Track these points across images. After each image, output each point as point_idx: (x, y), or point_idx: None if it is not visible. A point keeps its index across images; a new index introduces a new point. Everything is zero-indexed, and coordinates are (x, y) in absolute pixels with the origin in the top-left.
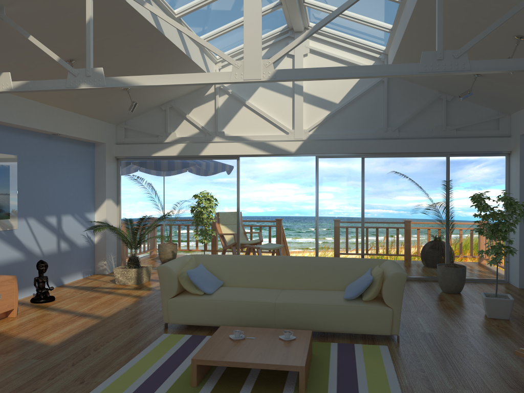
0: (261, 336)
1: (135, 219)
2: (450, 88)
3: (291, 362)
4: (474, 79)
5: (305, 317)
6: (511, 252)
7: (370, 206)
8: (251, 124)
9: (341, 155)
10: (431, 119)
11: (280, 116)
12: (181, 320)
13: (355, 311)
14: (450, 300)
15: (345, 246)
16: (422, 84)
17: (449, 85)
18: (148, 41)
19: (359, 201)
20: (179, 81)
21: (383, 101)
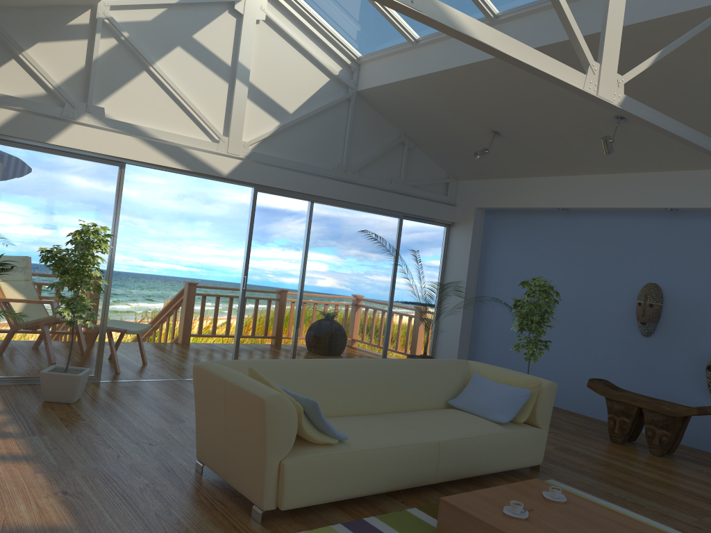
0: (529, 504)
1: None
2: (425, 135)
3: None
4: (493, 137)
5: (472, 457)
6: (546, 346)
7: (314, 274)
8: (155, 109)
9: (288, 194)
10: (390, 167)
11: (206, 109)
12: (306, 498)
13: (518, 439)
14: None
15: (276, 330)
16: (389, 119)
17: (431, 132)
18: None
19: (302, 265)
20: (528, 61)
21: (344, 127)
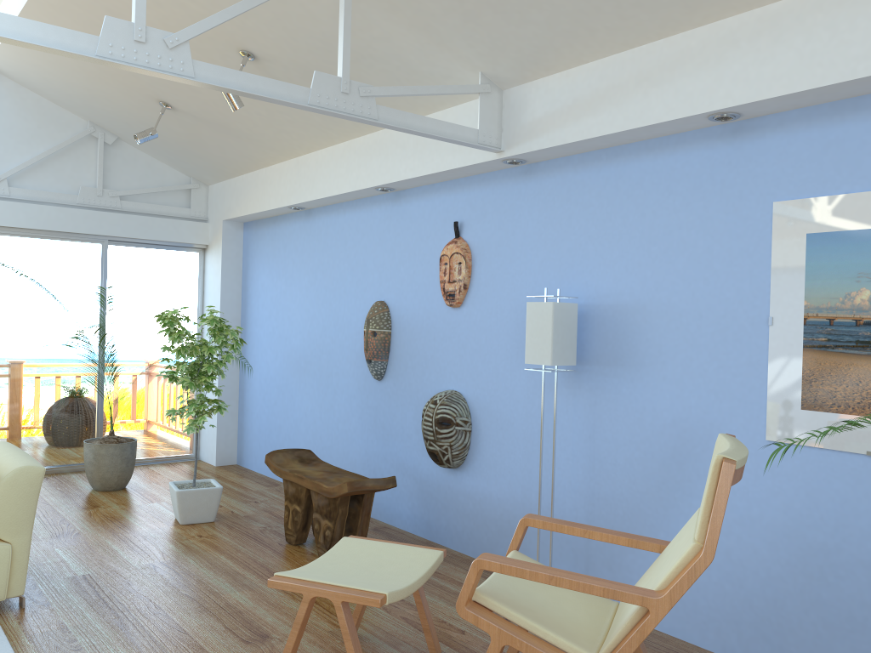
0: None
1: None
2: (113, 122)
3: None
4: (162, 111)
5: None
6: (220, 408)
7: None
8: None
9: None
10: (75, 172)
11: None
12: None
13: None
14: (110, 503)
15: None
16: (60, 103)
17: (113, 116)
18: None
19: None
20: None
21: None
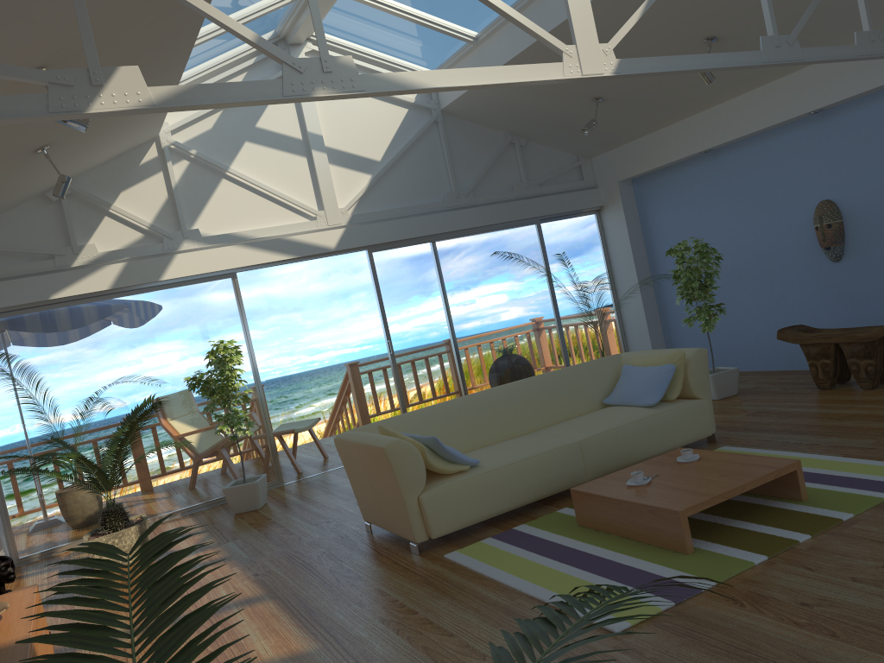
0: (658, 471)
1: (33, 443)
2: (531, 126)
3: (778, 464)
4: (597, 105)
5: (621, 446)
6: (721, 310)
7: (460, 315)
8: (245, 210)
9: (404, 243)
10: (506, 174)
11: (293, 191)
12: (453, 523)
13: (673, 417)
14: None
15: (440, 384)
16: (488, 124)
17: (535, 121)
18: (172, 37)
19: (445, 310)
20: (490, 79)
21: (441, 152)
